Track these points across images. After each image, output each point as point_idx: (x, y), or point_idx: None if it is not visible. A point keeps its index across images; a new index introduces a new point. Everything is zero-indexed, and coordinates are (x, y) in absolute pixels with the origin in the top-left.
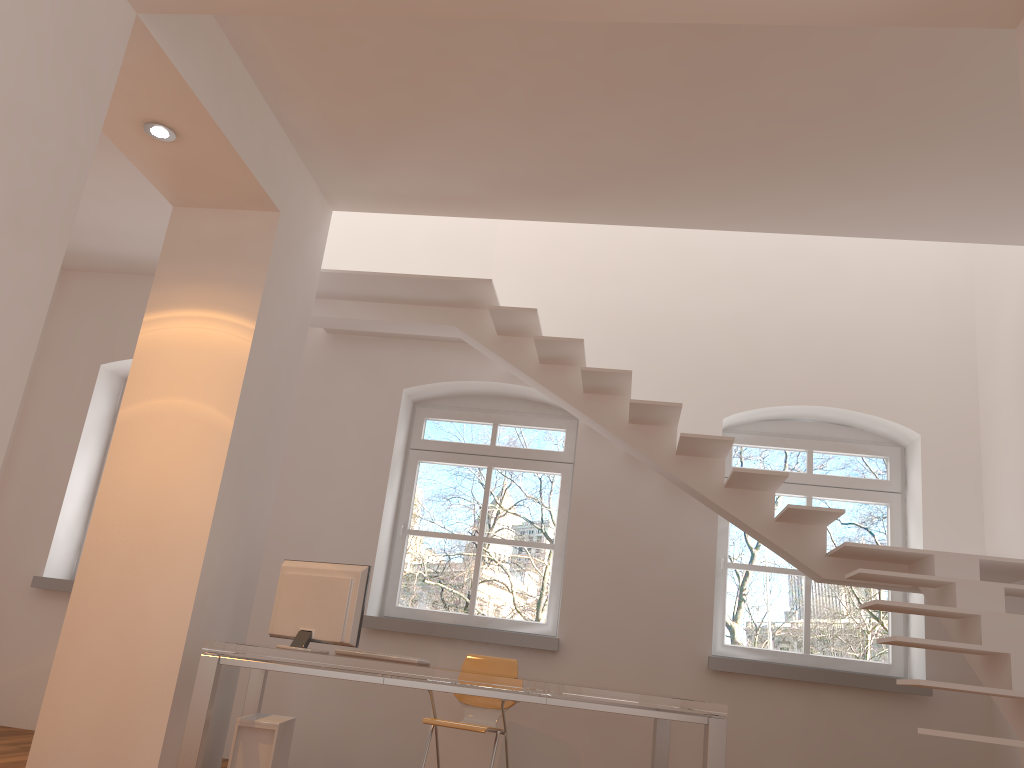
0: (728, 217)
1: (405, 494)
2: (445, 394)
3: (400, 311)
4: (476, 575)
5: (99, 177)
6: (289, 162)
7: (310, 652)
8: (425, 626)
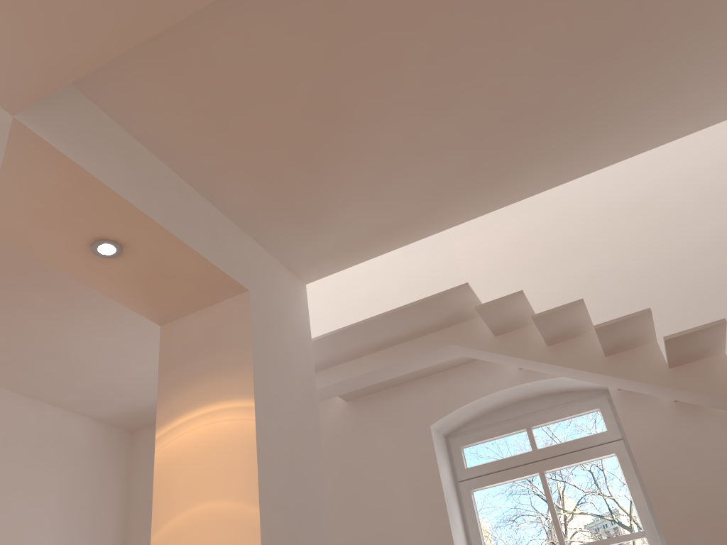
0: (673, 122)
1: (471, 529)
2: (470, 417)
3: (398, 351)
4: None
5: (112, 335)
6: (245, 246)
7: None
8: None
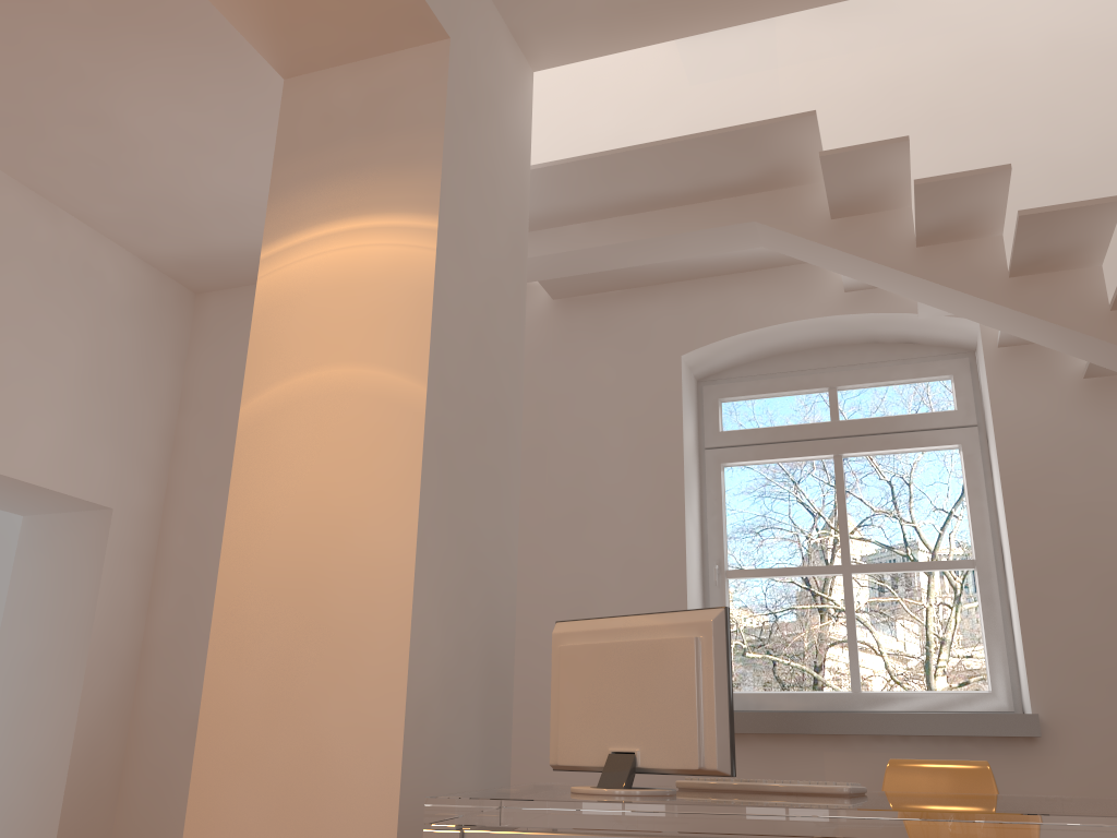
0: None
1: (711, 518)
2: (744, 358)
3: (662, 220)
4: (851, 627)
5: (191, 103)
6: None
7: (648, 801)
8: (793, 719)
